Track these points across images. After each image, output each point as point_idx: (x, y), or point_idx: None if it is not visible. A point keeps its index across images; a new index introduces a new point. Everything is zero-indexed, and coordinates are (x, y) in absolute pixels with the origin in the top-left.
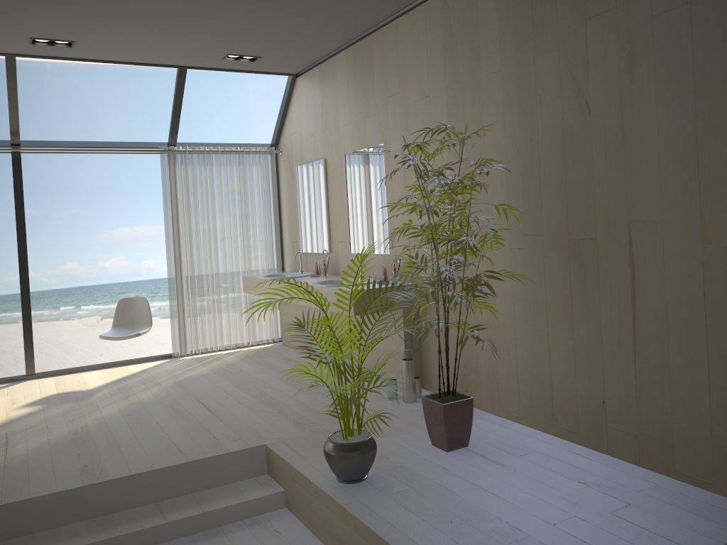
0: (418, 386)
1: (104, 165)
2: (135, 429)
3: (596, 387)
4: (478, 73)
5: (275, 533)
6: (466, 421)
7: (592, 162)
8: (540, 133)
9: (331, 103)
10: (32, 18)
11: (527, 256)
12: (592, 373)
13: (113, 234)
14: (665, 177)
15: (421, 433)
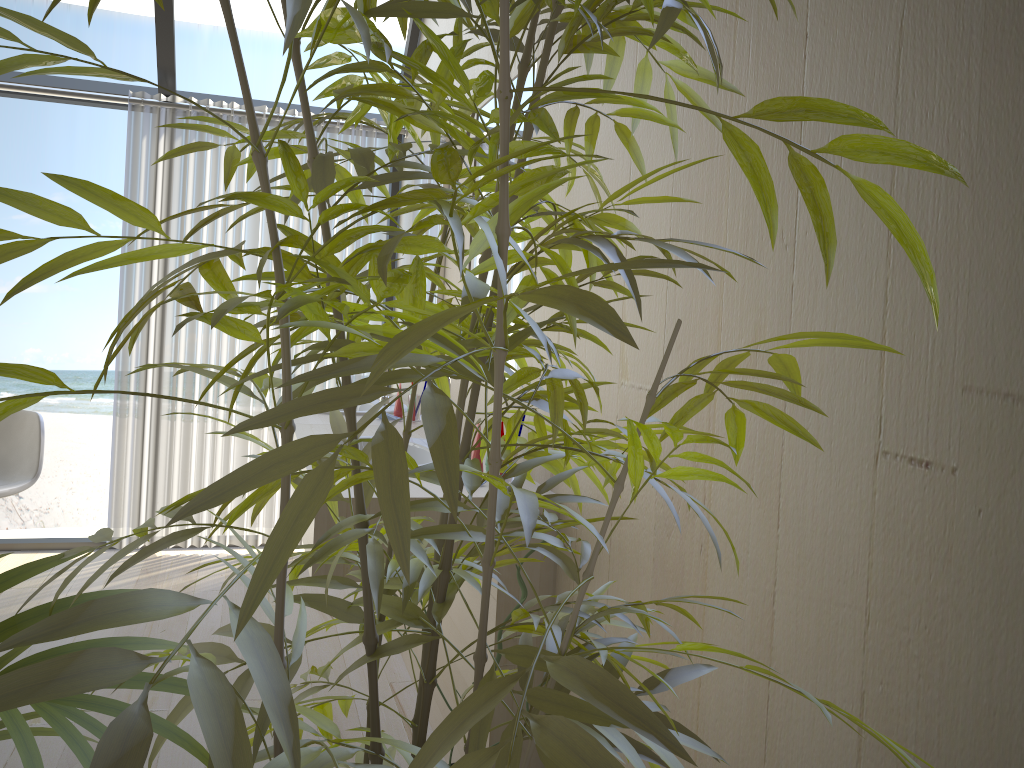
0: None
1: None
2: None
3: None
4: None
5: None
6: None
7: None
8: None
9: None
10: None
11: (970, 518)
12: None
13: None
14: None
15: None
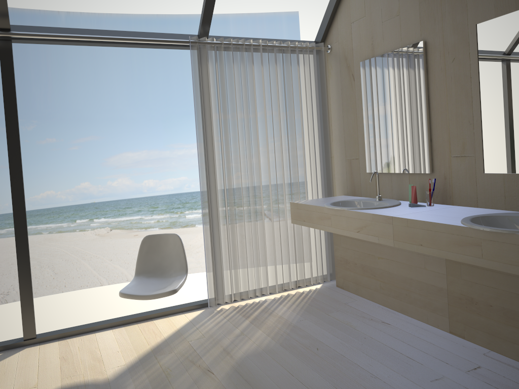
0: None
1: (111, 100)
2: None
3: None
4: None
5: None
6: None
7: None
8: None
9: None
10: None
11: None
12: None
13: (119, 158)
14: None
15: None
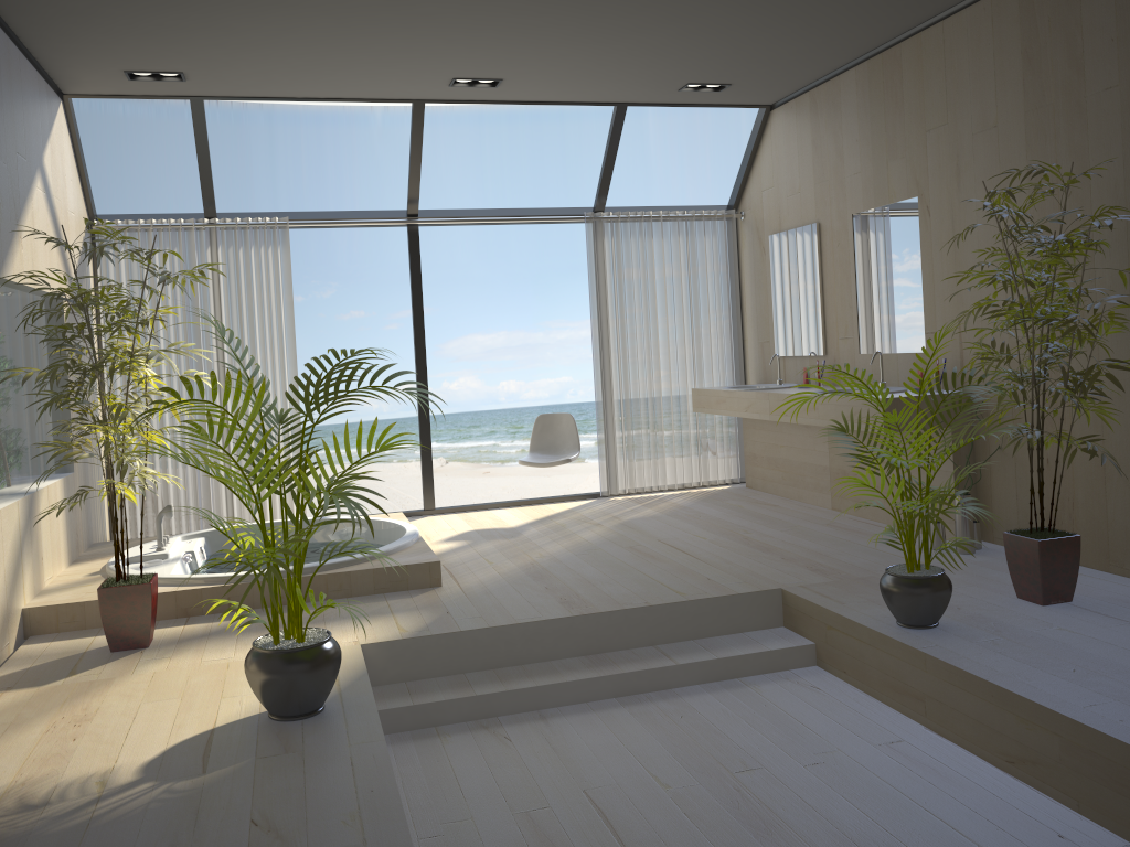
0: (977, 533)
1: (450, 247)
2: (600, 568)
3: None
4: (1081, 90)
5: (812, 688)
6: (1069, 567)
7: None
8: None
9: (830, 143)
10: (467, 54)
11: None
12: None
13: (461, 344)
14: None
15: (996, 586)
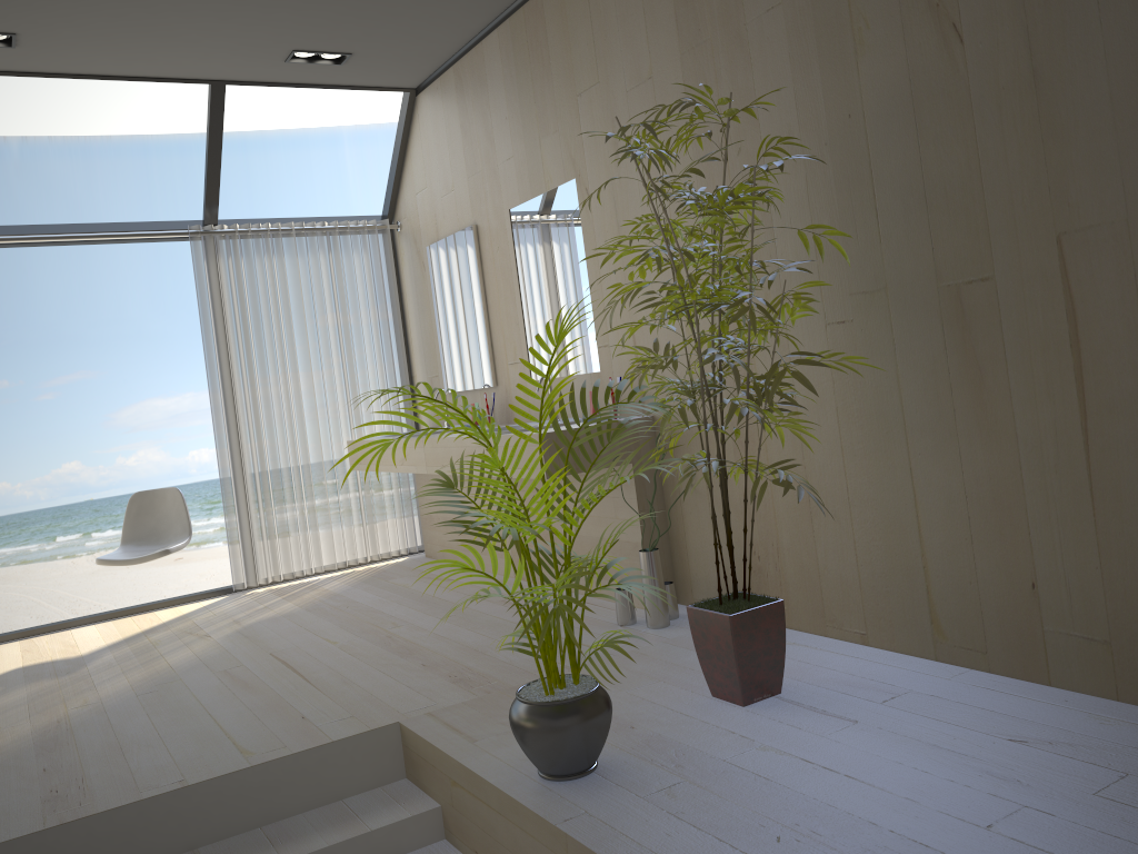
0: (671, 598)
1: (117, 299)
2: (157, 716)
3: (1016, 558)
4: (740, 16)
5: None
6: (774, 646)
7: (974, 134)
8: (867, 100)
9: (480, 125)
10: None
11: (859, 333)
12: (1006, 534)
13: (138, 411)
14: (1128, 135)
15: (689, 678)
